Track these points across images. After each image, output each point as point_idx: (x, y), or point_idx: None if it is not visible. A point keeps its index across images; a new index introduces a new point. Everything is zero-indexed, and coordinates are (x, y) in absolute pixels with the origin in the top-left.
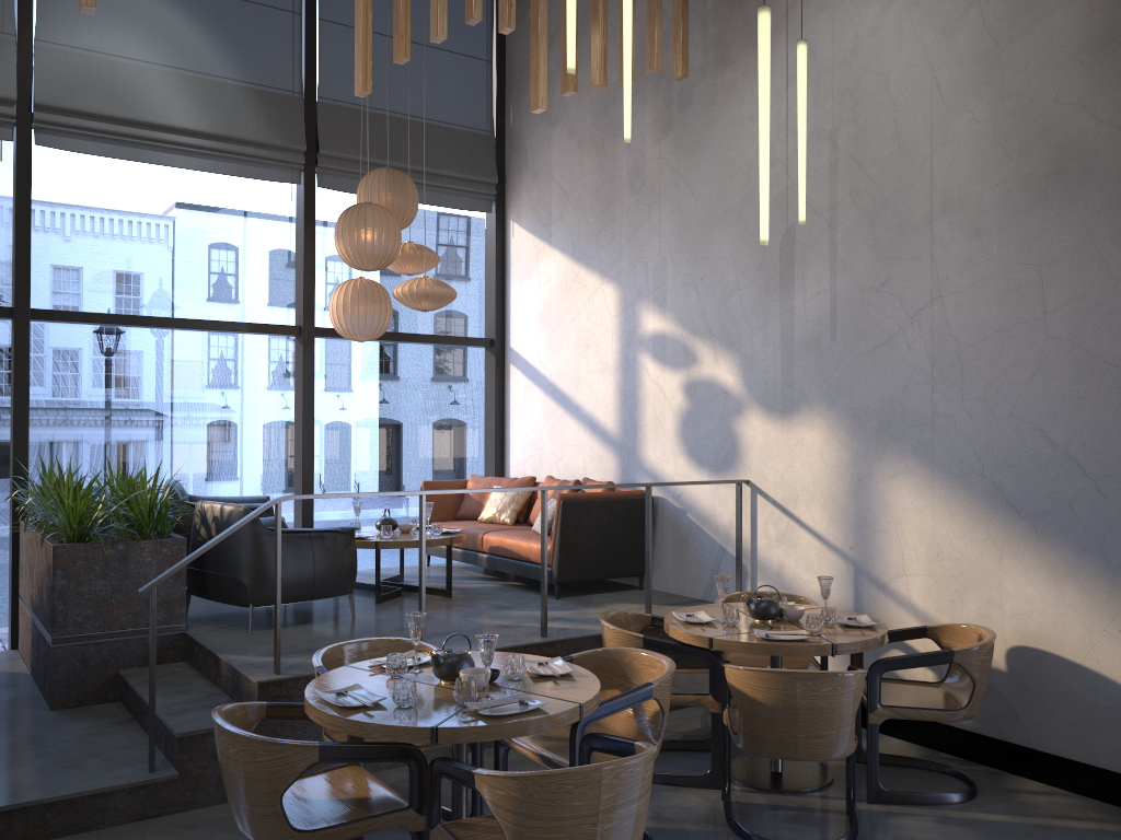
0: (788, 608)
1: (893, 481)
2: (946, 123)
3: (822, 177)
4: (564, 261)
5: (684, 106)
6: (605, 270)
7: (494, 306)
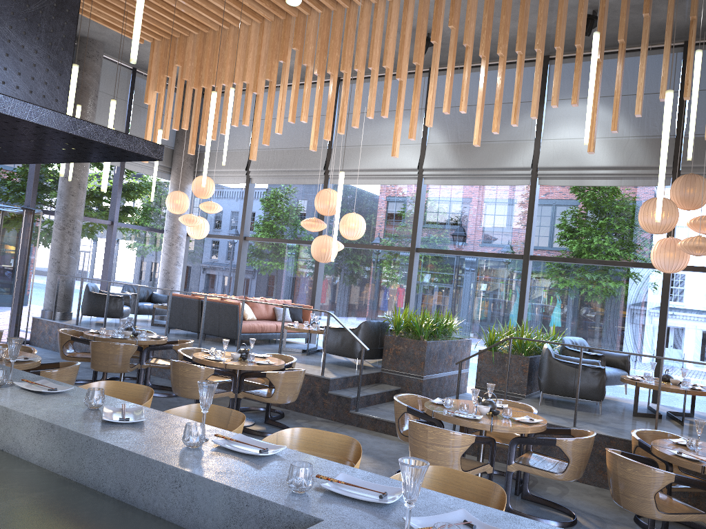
0: None
1: None
2: None
3: None
4: None
5: None
6: None
7: None
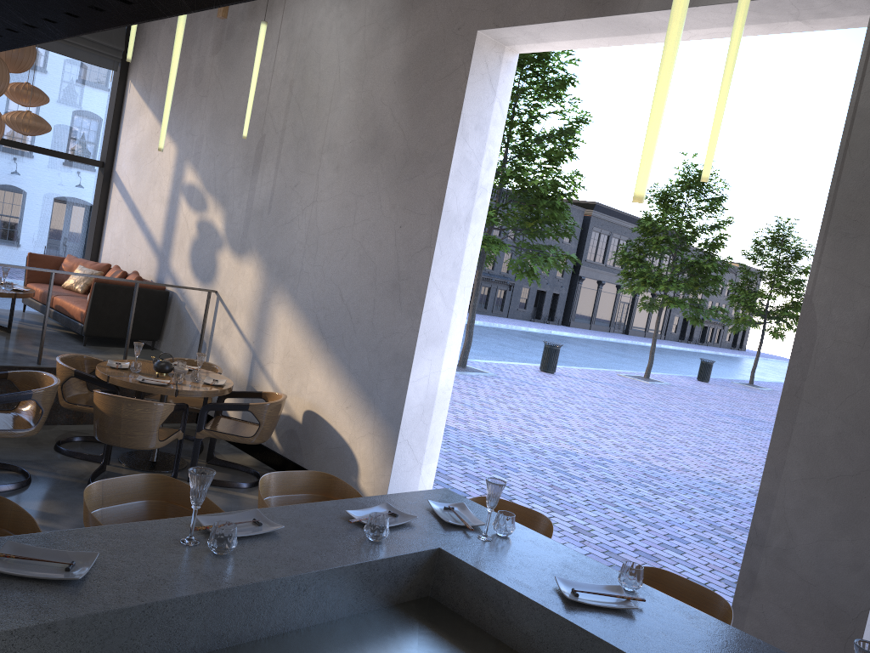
0: (180, 369)
1: (278, 306)
2: (338, 96)
3: (282, 109)
4: (153, 120)
5: (230, 36)
6: (173, 133)
7: (108, 139)
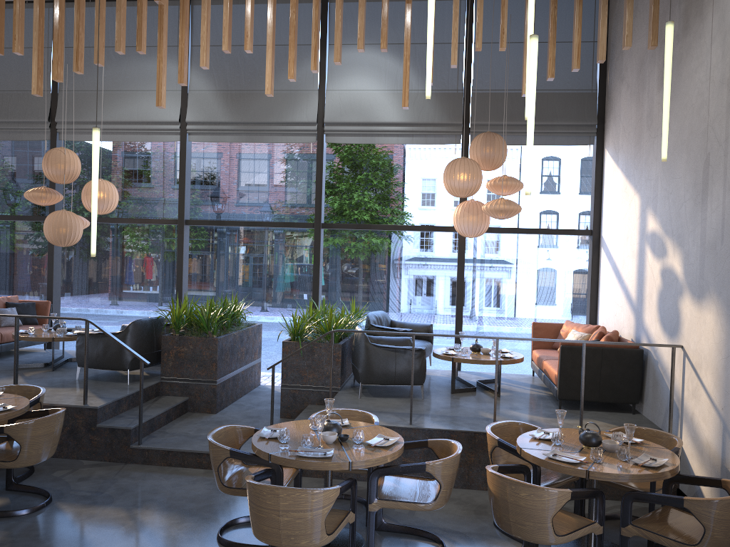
0: (611, 442)
1: None
2: None
3: (723, 115)
4: (621, 178)
5: None
6: (636, 185)
7: (593, 208)
